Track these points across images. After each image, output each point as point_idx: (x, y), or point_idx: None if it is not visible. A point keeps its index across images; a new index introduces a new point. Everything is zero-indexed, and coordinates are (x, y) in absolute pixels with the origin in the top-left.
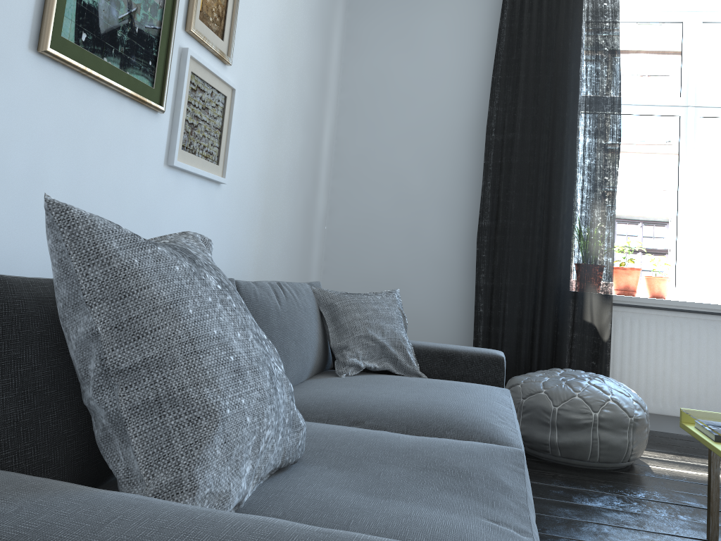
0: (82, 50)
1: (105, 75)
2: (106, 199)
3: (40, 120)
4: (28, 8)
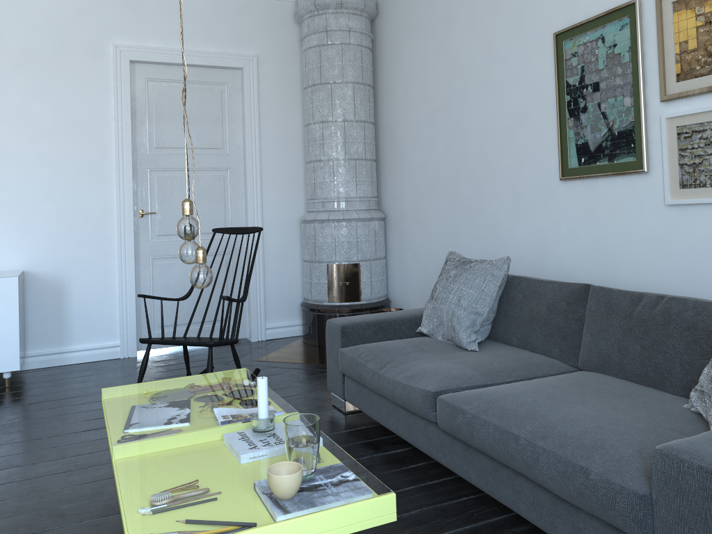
0: (580, 167)
1: (596, 172)
2: (616, 236)
3: (570, 208)
4: (556, 165)
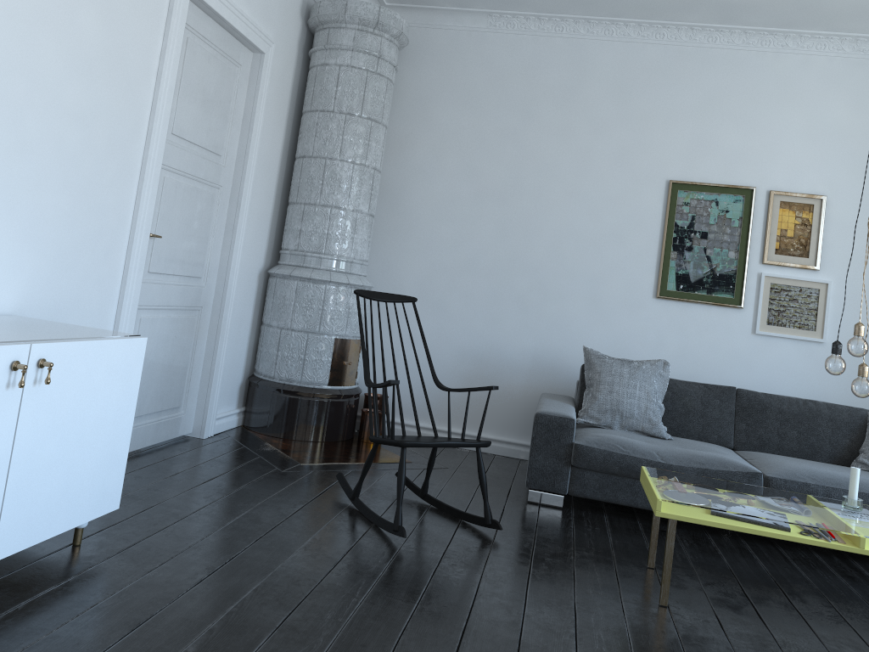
0: (679, 292)
1: (695, 299)
2: (704, 349)
3: (660, 321)
4: (651, 284)
